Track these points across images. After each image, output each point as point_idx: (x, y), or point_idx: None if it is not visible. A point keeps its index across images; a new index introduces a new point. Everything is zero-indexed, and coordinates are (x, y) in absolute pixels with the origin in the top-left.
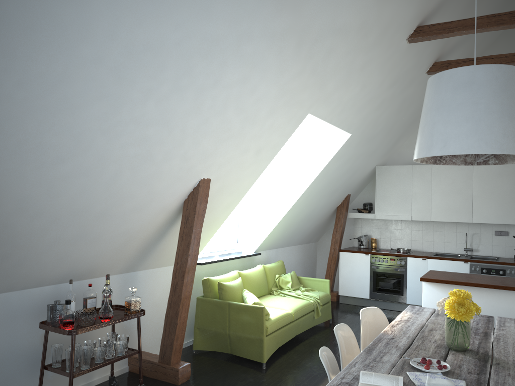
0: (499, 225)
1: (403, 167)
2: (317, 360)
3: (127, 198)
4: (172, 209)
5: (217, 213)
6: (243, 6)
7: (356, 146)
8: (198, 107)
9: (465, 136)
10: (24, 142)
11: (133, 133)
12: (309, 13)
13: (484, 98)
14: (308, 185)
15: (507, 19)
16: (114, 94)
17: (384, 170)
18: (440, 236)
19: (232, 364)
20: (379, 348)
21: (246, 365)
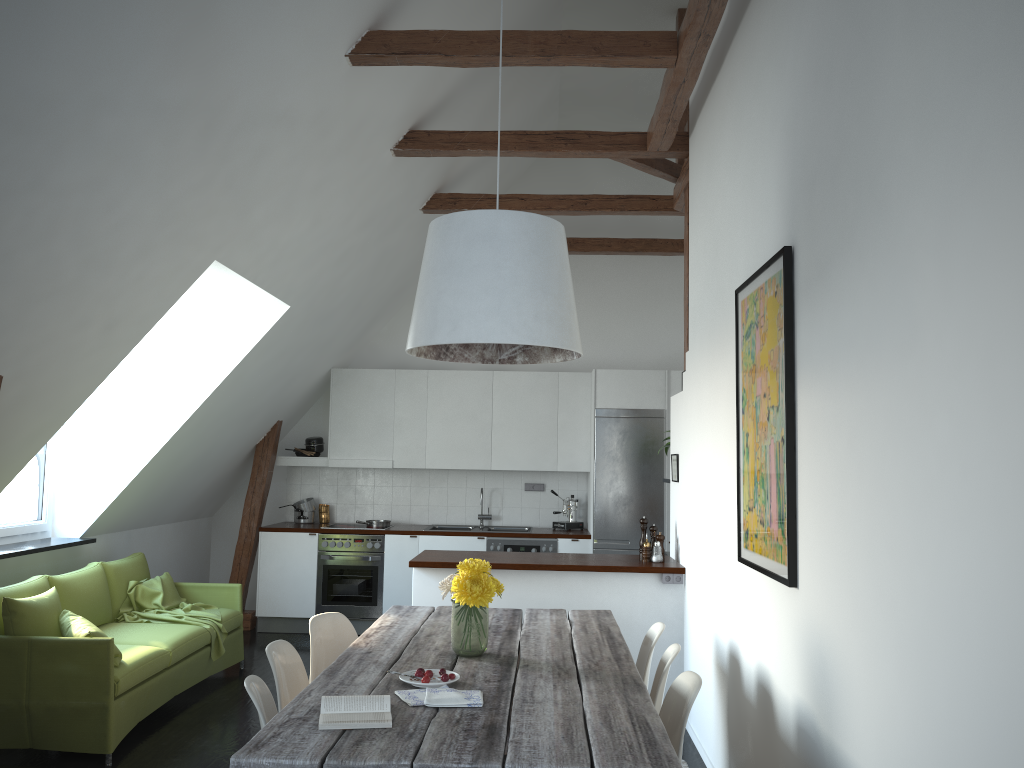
0: (531, 473)
1: (380, 373)
2: (220, 734)
3: None
4: None
5: (7, 450)
6: (109, 49)
7: (299, 329)
8: None
9: (484, 315)
10: None
11: None
12: (229, 80)
13: (509, 261)
14: (203, 400)
15: (543, 143)
16: None
17: (346, 376)
18: (440, 496)
19: (34, 767)
20: (349, 666)
21: (69, 765)
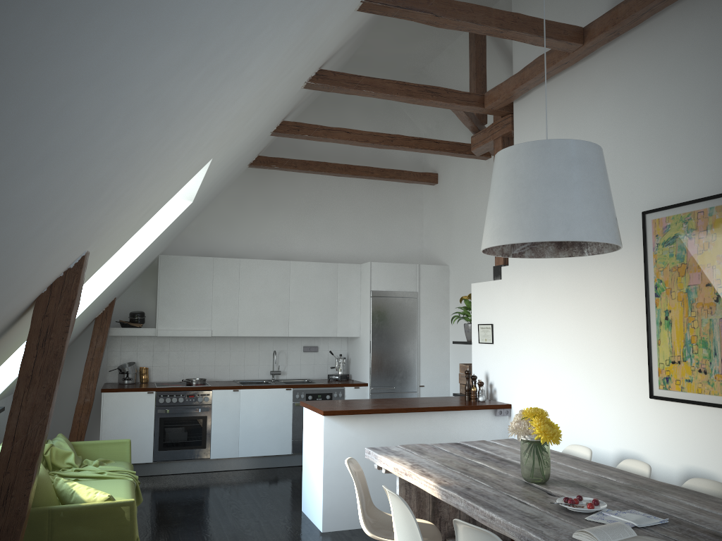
0: (308, 339)
1: (201, 259)
2: None
3: (5, 285)
4: (13, 316)
5: None
6: None
7: (179, 221)
8: (202, 107)
9: (589, 220)
10: (61, 89)
11: (139, 130)
12: (336, 4)
13: (597, 180)
14: (113, 279)
15: (416, 92)
16: (207, 33)
17: (172, 261)
18: (239, 358)
19: None
20: (491, 502)
21: None
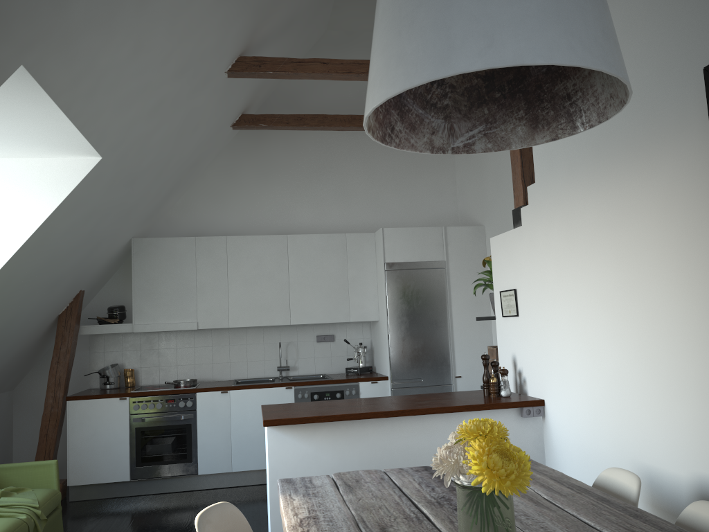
0: (321, 326)
1: (180, 240)
2: None
3: None
4: None
5: None
6: None
7: (108, 188)
8: None
9: (537, 23)
10: None
11: None
12: None
13: None
14: (4, 262)
15: None
16: None
17: (147, 245)
18: (240, 353)
19: None
20: None
21: None
